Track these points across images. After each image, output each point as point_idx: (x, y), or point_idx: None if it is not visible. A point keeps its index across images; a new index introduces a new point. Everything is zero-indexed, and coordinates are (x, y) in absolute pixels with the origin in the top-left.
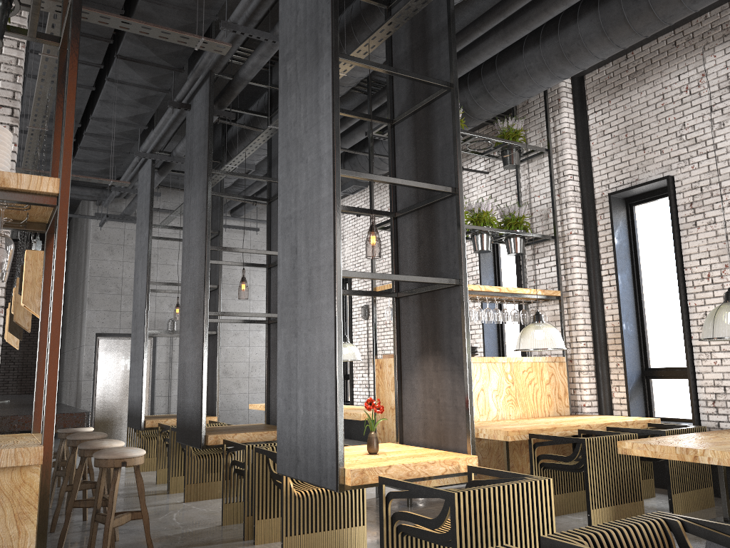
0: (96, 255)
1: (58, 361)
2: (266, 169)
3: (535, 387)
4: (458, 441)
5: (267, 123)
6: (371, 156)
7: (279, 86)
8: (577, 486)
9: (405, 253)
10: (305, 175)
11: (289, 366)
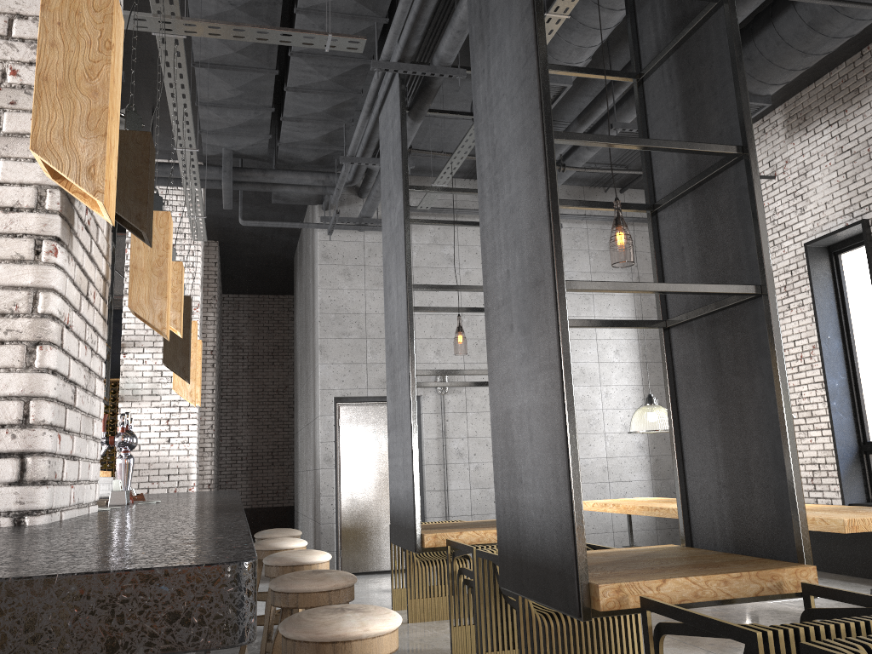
0: (327, 283)
1: None
2: (572, 120)
3: None
4: None
5: None
6: None
7: None
8: None
9: None
10: None
11: None
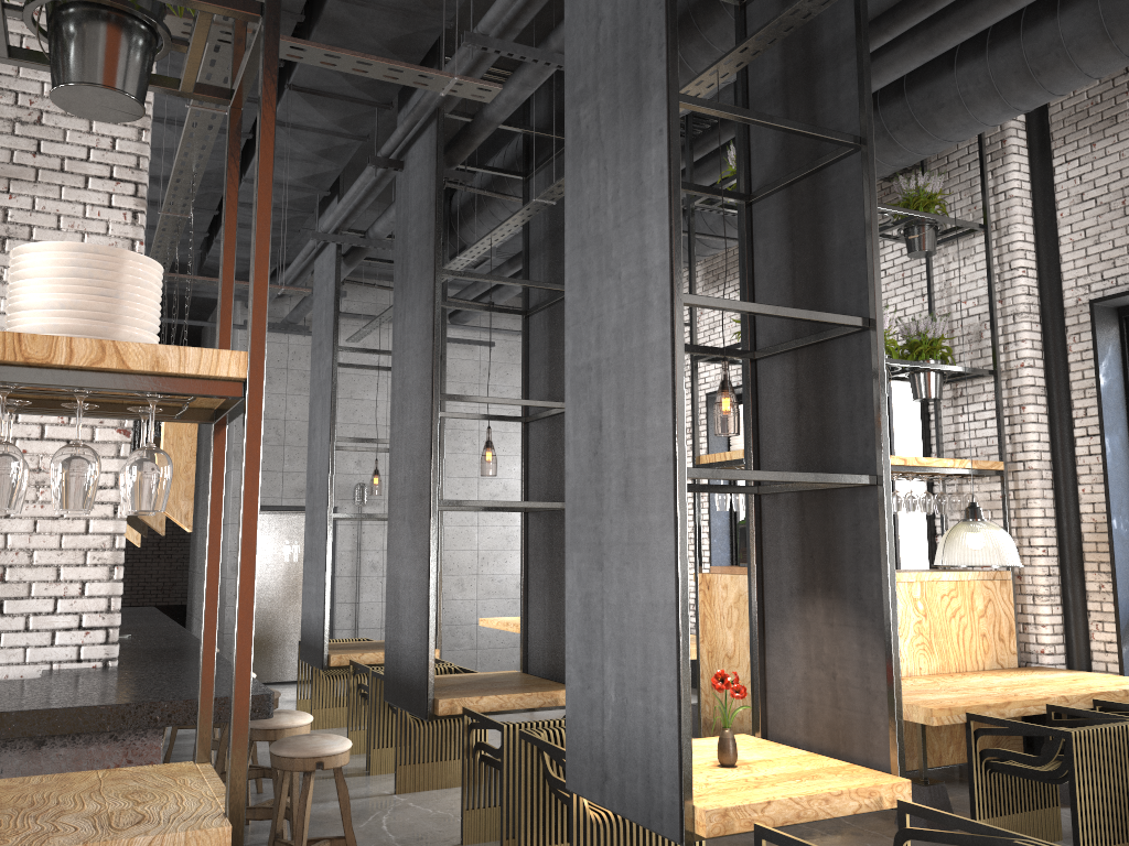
0: None
1: (250, 671)
2: (508, 250)
3: (961, 622)
4: (871, 748)
5: (522, 187)
6: (693, 241)
7: (566, 144)
8: (1044, 799)
9: (773, 421)
10: (616, 299)
11: (588, 616)
